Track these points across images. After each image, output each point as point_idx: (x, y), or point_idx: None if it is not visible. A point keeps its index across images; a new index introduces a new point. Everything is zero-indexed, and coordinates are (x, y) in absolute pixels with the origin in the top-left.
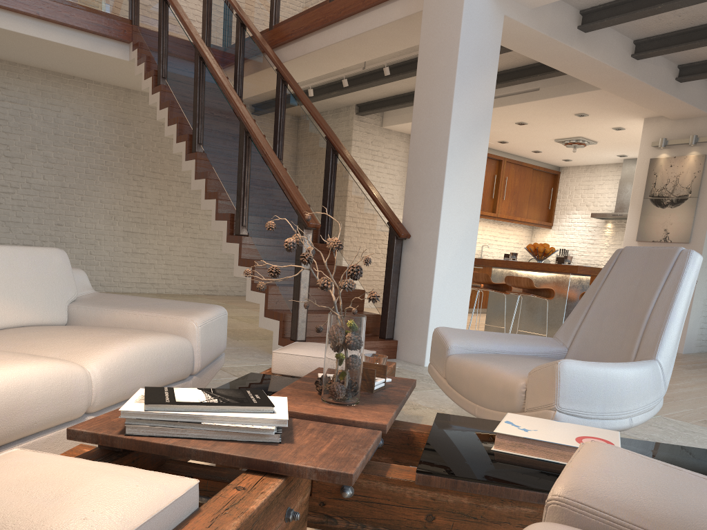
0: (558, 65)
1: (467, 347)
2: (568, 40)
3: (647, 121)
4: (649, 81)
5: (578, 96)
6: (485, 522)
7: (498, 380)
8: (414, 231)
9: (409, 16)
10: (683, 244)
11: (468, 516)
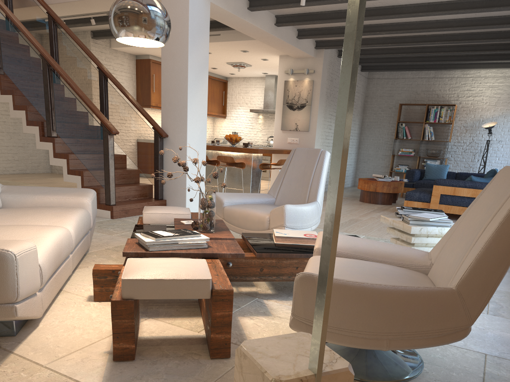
0: (236, 27)
1: (231, 202)
2: (243, 16)
3: (281, 57)
4: (284, 39)
5: (244, 42)
6: (281, 268)
7: (255, 216)
8: (170, 133)
9: None
10: (305, 132)
11: (275, 266)
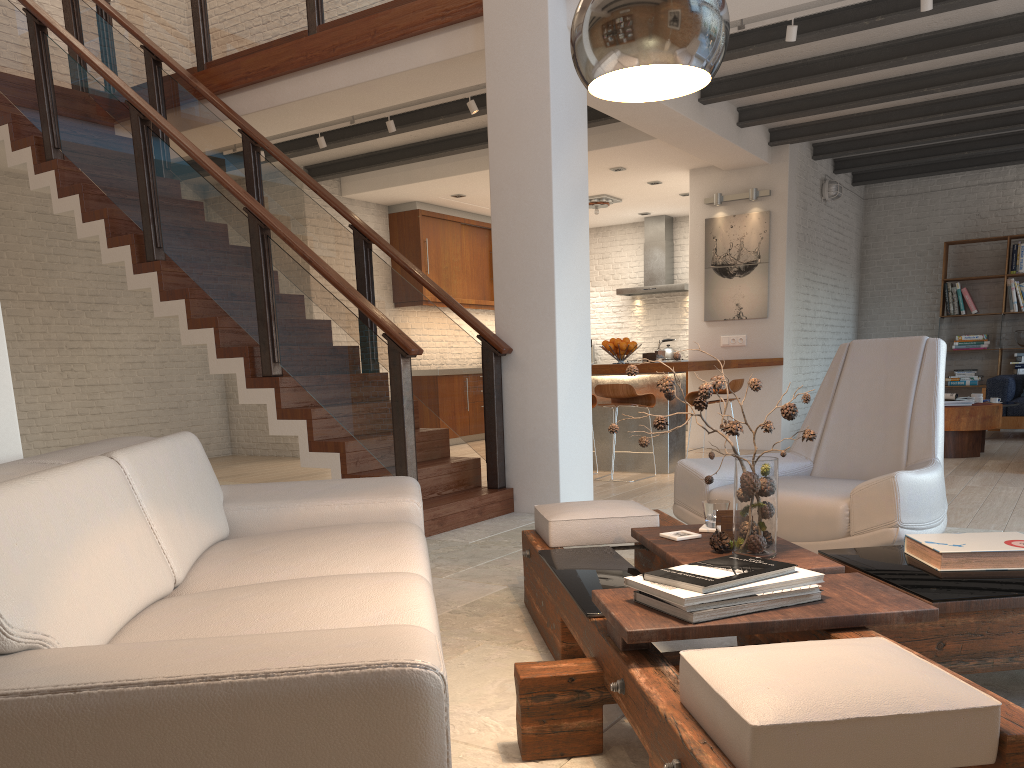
0: (622, 115)
1: (722, 478)
2: None
3: (694, 172)
4: (716, 129)
5: (623, 147)
6: (990, 637)
7: (807, 507)
8: (517, 343)
9: (450, 59)
10: (760, 320)
11: (975, 634)
